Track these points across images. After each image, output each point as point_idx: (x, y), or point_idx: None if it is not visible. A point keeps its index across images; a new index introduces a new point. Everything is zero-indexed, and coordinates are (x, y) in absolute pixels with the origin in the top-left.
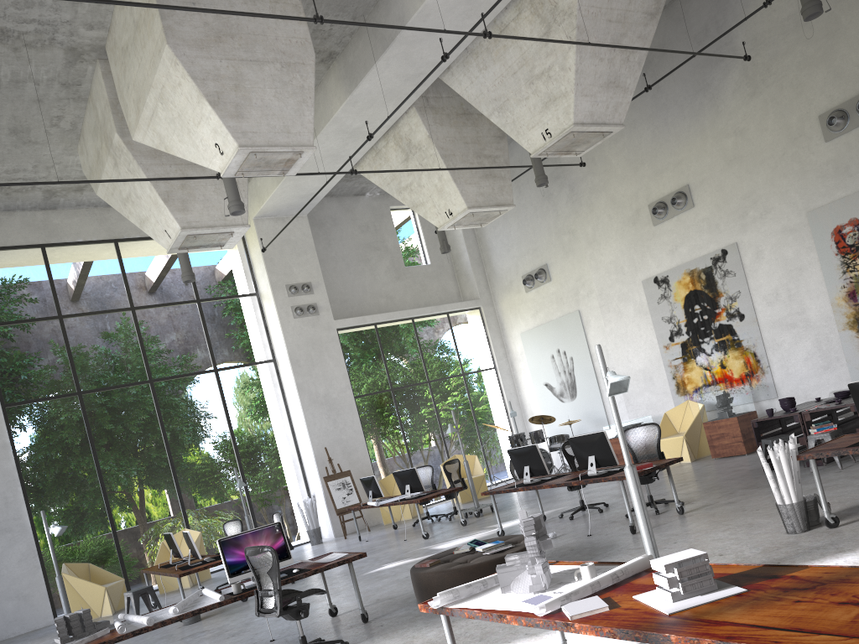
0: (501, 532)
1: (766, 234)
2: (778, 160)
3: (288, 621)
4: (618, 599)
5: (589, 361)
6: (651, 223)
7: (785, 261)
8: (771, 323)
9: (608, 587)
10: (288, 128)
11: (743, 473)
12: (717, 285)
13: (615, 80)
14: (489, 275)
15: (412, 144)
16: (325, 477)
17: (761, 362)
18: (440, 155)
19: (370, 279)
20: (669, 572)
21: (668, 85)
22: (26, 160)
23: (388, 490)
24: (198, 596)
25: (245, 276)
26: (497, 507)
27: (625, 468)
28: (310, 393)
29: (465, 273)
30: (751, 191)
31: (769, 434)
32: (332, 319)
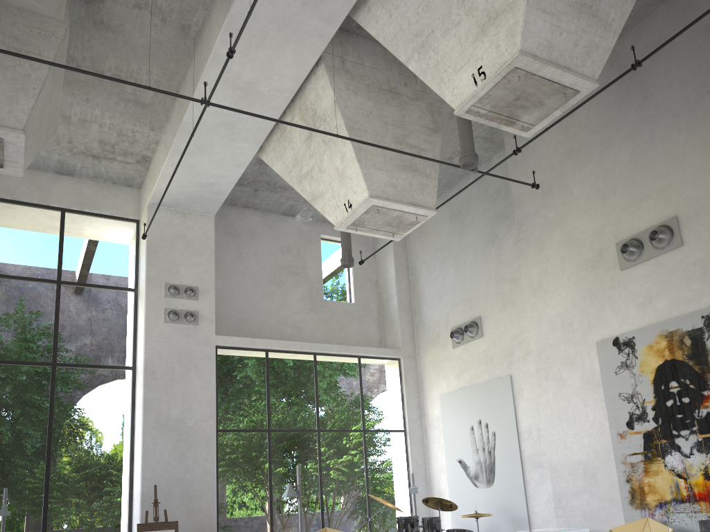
0: None
1: None
2: None
3: None
4: None
5: (515, 441)
6: (617, 267)
7: None
8: None
9: None
10: None
11: None
12: (709, 355)
13: (592, 4)
14: (417, 325)
15: (317, 115)
16: (139, 524)
17: None
18: (346, 126)
19: (278, 304)
20: None
21: (660, 92)
22: None
23: None
24: None
25: None
26: None
27: None
28: (159, 414)
29: (391, 319)
30: None
31: None
32: (213, 333)
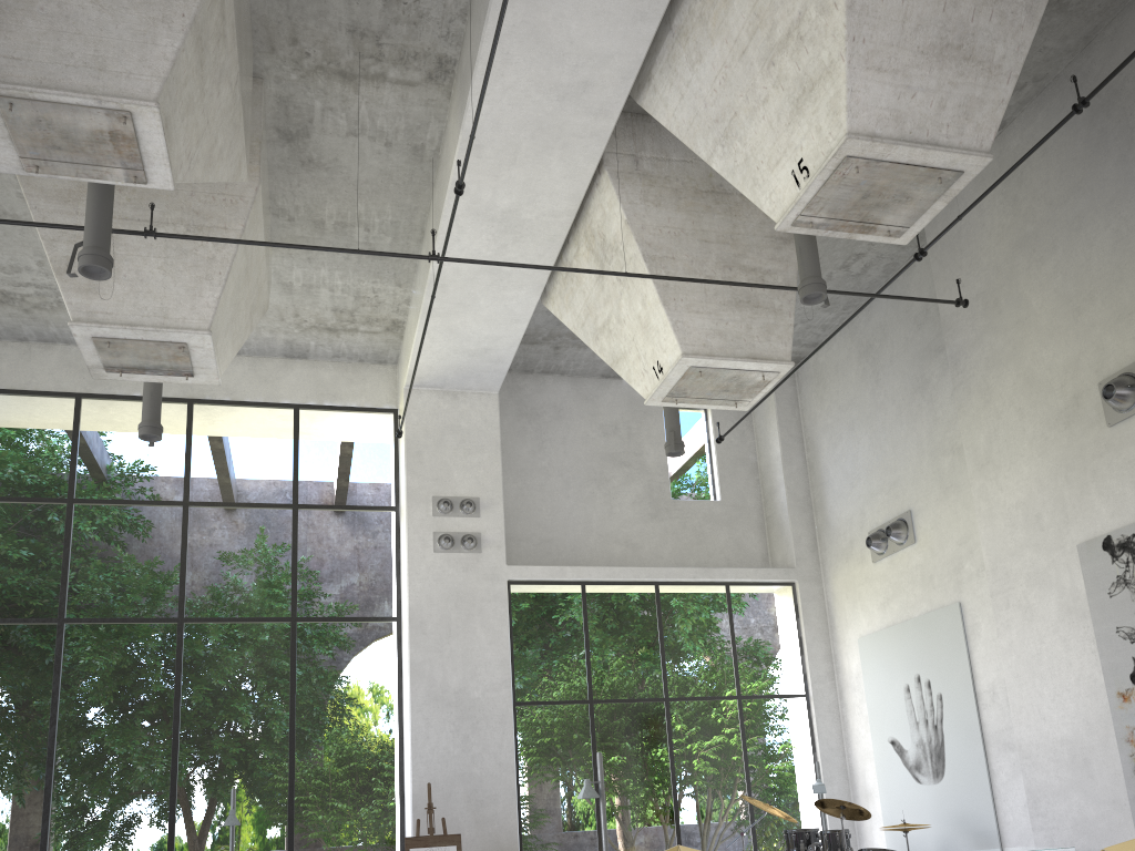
0: None
1: None
2: None
3: None
4: None
5: (971, 708)
6: (1103, 421)
7: None
8: None
9: None
10: (103, 62)
11: None
12: None
13: (961, 43)
14: (820, 529)
15: (607, 243)
16: (408, 838)
17: None
18: (643, 256)
19: (602, 511)
20: None
21: None
22: (20, 250)
23: None
24: None
25: None
26: None
27: None
28: (432, 683)
29: (779, 522)
30: None
31: None
32: (503, 562)
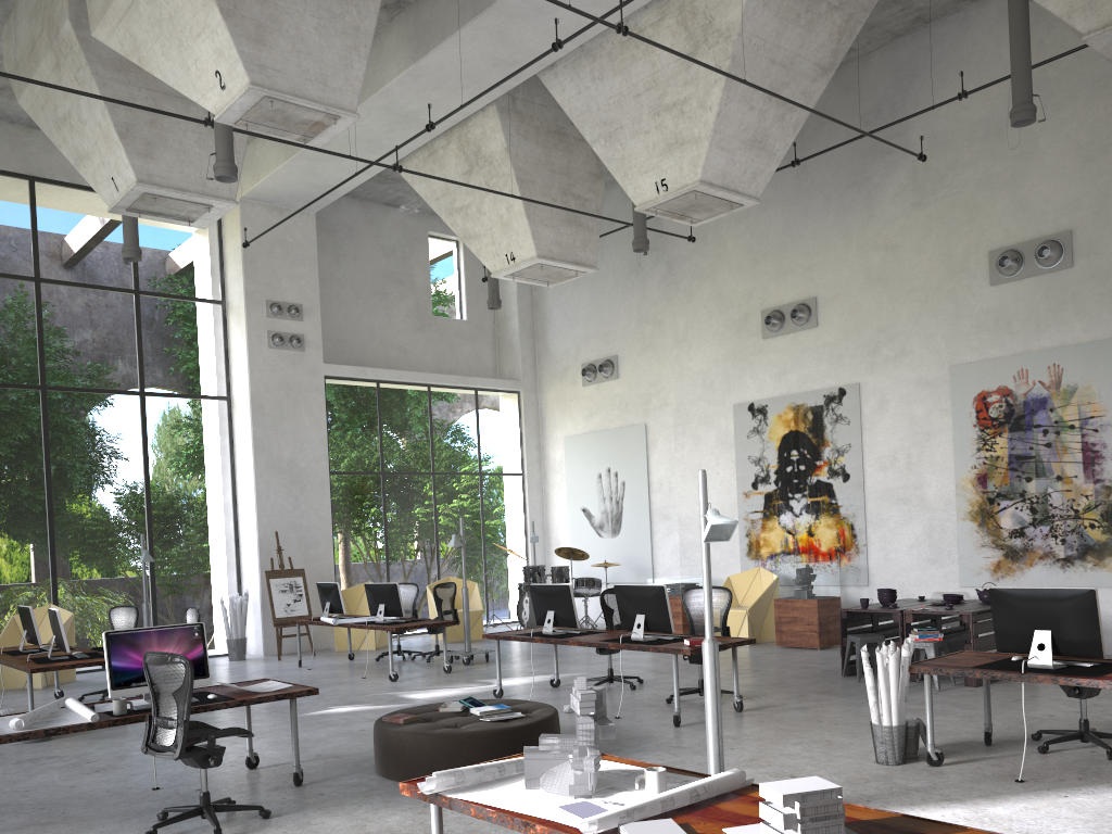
0: (499, 691)
1: (897, 381)
2: (930, 294)
3: (184, 764)
4: (702, 830)
5: (645, 492)
6: (760, 334)
7: (913, 419)
8: (880, 492)
9: (683, 807)
10: (325, 79)
11: (816, 672)
12: (825, 431)
13: (762, 140)
14: (540, 353)
15: (481, 154)
16: (267, 572)
17: (857, 538)
18: (516, 178)
19: (383, 321)
20: (788, 806)
21: (817, 167)
22: None
23: (351, 605)
24: (58, 708)
25: (207, 277)
26: (494, 657)
27: (704, 641)
28: (270, 454)
29: (510, 343)
30: (890, 324)
31: (857, 630)
32: (321, 361)
